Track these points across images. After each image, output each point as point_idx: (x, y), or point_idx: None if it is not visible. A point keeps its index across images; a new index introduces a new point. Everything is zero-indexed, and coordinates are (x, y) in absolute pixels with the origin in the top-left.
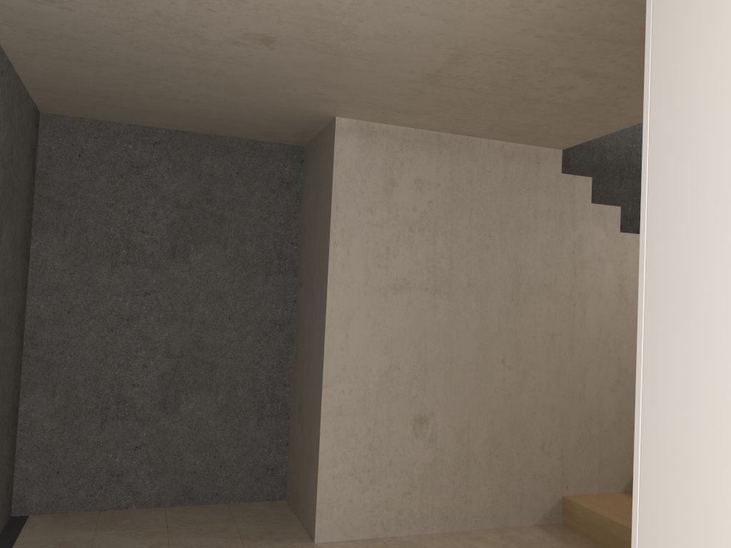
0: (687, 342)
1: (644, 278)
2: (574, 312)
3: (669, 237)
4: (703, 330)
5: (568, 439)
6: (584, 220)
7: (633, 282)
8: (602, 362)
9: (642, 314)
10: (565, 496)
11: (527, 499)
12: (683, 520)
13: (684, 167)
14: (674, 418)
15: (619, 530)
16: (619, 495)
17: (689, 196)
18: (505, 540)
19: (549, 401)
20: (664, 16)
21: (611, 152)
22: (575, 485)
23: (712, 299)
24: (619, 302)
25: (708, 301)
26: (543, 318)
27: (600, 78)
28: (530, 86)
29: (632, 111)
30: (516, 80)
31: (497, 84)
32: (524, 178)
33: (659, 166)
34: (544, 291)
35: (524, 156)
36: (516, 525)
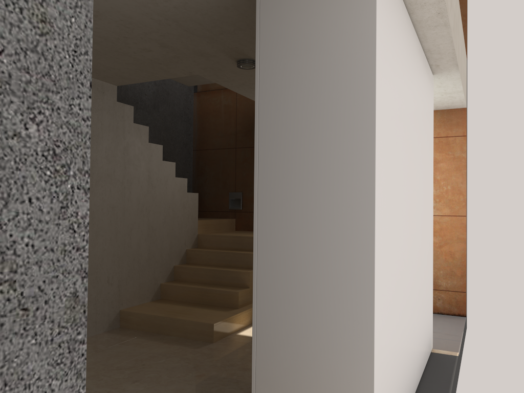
0: (281, 191)
1: (257, 163)
2: (125, 192)
3: (271, 144)
4: (289, 186)
5: (122, 274)
6: (130, 133)
7: (155, 174)
8: (140, 223)
9: (256, 180)
10: (121, 309)
11: (100, 316)
12: (280, 269)
13: (278, 113)
14: (275, 226)
15: (160, 320)
16: (151, 303)
17: (281, 126)
18: (92, 344)
19: (111, 250)
20: (266, 39)
21: (131, 90)
22: (126, 302)
23: (293, 172)
24: (149, 186)
25: (291, 173)
26: (107, 196)
27: (169, 49)
28: (126, 44)
29: (173, 71)
30: (120, 39)
31: (106, 38)
32: (95, 102)
33: (265, 111)
34: (108, 178)
35: (95, 87)
36: (93, 334)
